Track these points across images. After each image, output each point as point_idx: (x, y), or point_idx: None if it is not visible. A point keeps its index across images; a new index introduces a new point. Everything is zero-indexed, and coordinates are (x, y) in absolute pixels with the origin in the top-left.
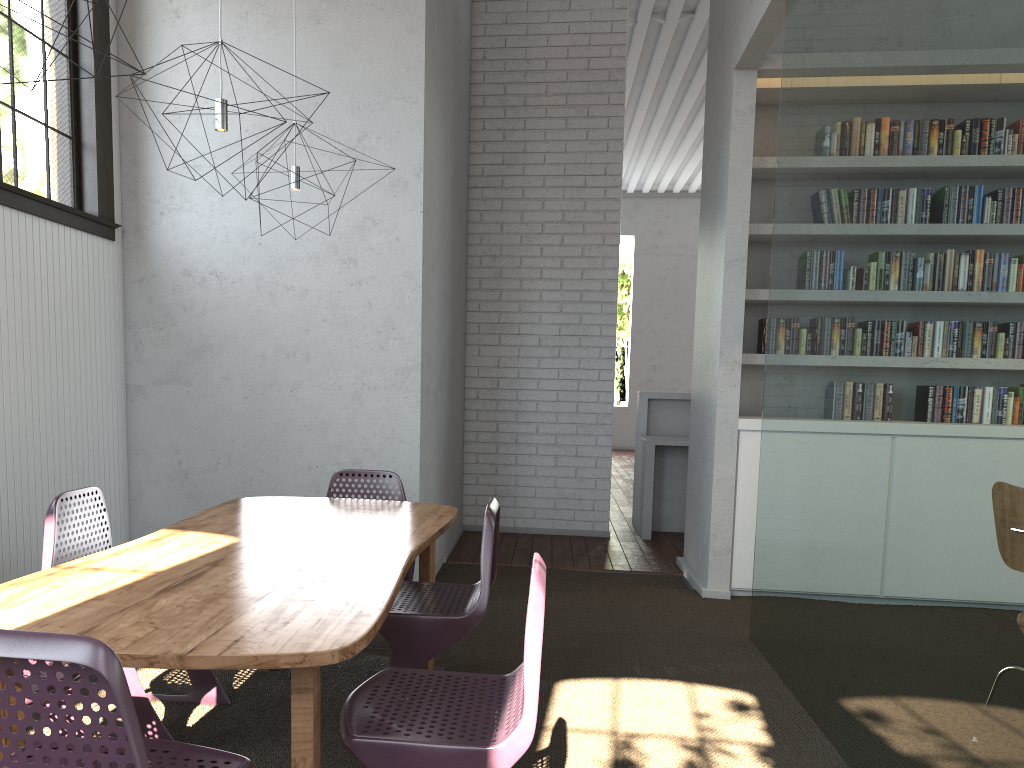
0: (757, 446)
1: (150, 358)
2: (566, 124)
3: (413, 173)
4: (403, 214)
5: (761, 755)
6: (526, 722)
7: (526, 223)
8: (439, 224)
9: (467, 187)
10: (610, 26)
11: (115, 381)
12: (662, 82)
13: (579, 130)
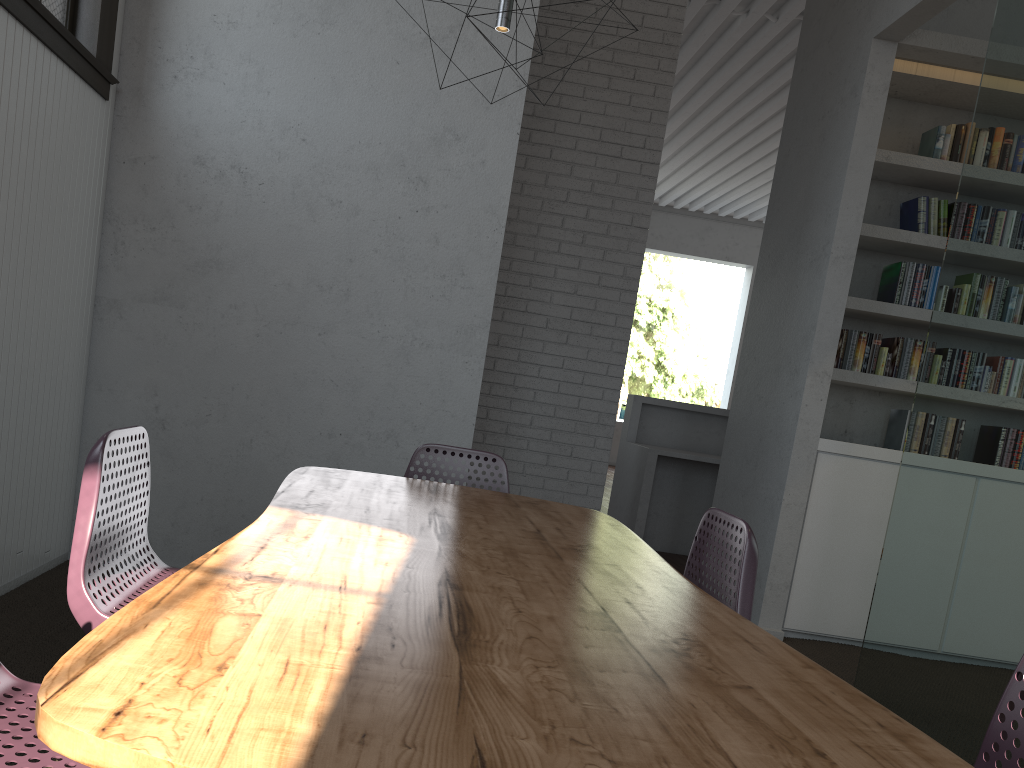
0: (834, 471)
1: (134, 266)
2: (609, 83)
3: (514, 83)
4: (494, 133)
5: None
6: None
7: (550, 187)
8: None
9: None
10: None
11: (85, 289)
12: None
13: (622, 93)
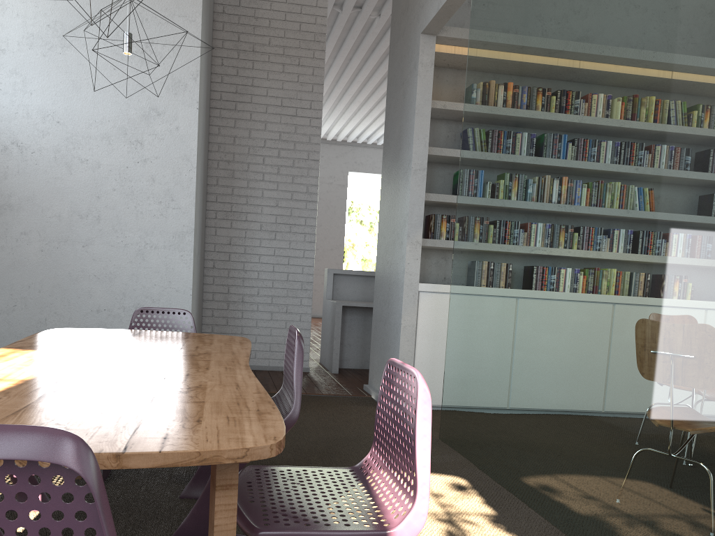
0: (431, 303)
1: None
2: (283, 69)
3: (191, 77)
4: (182, 109)
5: (493, 522)
6: (420, 505)
7: (253, 138)
8: (202, 125)
9: (209, 107)
10: (316, 2)
11: None
12: (331, 57)
13: (292, 74)
